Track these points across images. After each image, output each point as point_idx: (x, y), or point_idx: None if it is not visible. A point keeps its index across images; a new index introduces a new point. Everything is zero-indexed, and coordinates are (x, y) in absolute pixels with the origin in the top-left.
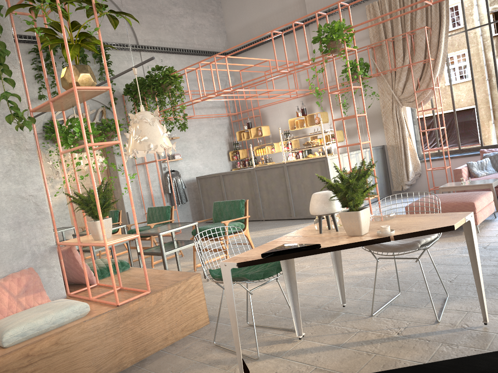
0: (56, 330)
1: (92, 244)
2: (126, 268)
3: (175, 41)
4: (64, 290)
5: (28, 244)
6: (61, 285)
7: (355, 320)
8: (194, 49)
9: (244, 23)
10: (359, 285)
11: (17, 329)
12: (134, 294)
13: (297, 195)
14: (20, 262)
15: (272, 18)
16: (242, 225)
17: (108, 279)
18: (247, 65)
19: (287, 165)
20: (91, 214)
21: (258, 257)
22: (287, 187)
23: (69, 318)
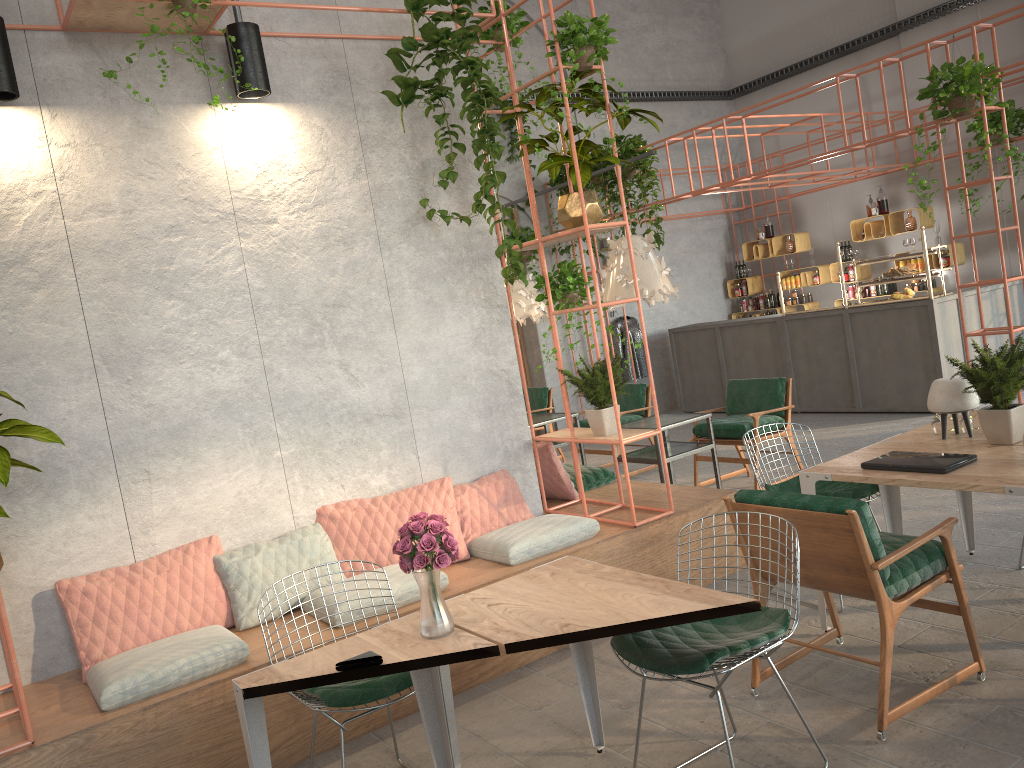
0: (565, 551)
1: (597, 441)
2: (610, 480)
3: (633, 78)
4: (541, 504)
5: (500, 437)
6: (537, 497)
7: (991, 573)
8: (667, 89)
9: (763, 32)
10: (996, 526)
11: (523, 544)
12: (649, 514)
13: (868, 368)
14: (491, 461)
15: (822, 21)
16: (780, 420)
17: (590, 494)
18: (777, 125)
19: (849, 312)
20: (593, 399)
21: (856, 468)
22: (848, 353)
23: (577, 537)
